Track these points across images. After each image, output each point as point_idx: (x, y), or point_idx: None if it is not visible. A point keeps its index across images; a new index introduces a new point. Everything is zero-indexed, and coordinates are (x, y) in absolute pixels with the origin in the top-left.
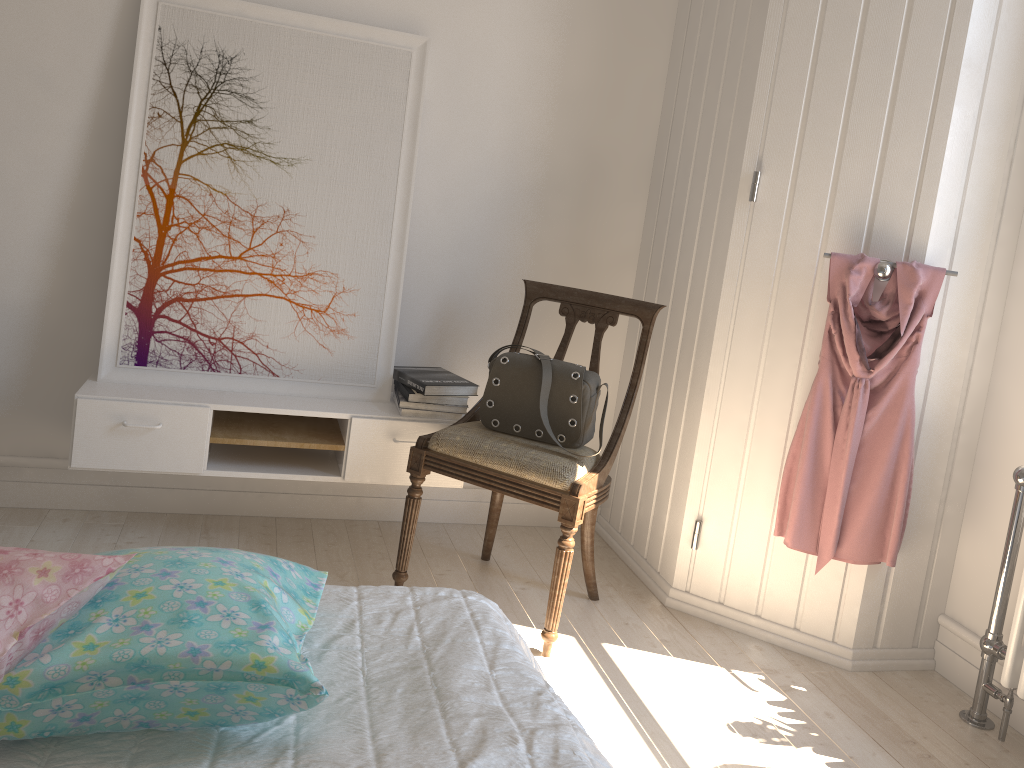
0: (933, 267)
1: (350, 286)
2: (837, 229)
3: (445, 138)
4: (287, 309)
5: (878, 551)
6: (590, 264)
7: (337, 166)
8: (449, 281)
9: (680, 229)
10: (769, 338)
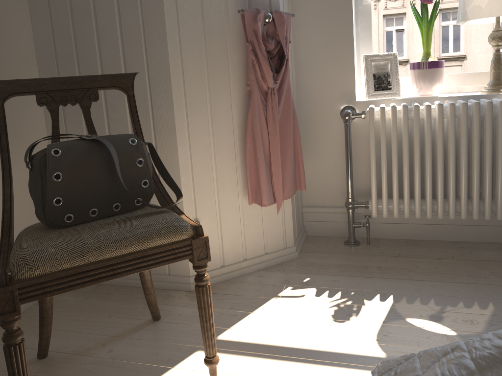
0: (286, 12)
1: None
2: None
3: None
4: None
5: (295, 186)
6: (3, 66)
7: None
8: None
9: (91, 19)
10: (208, 80)
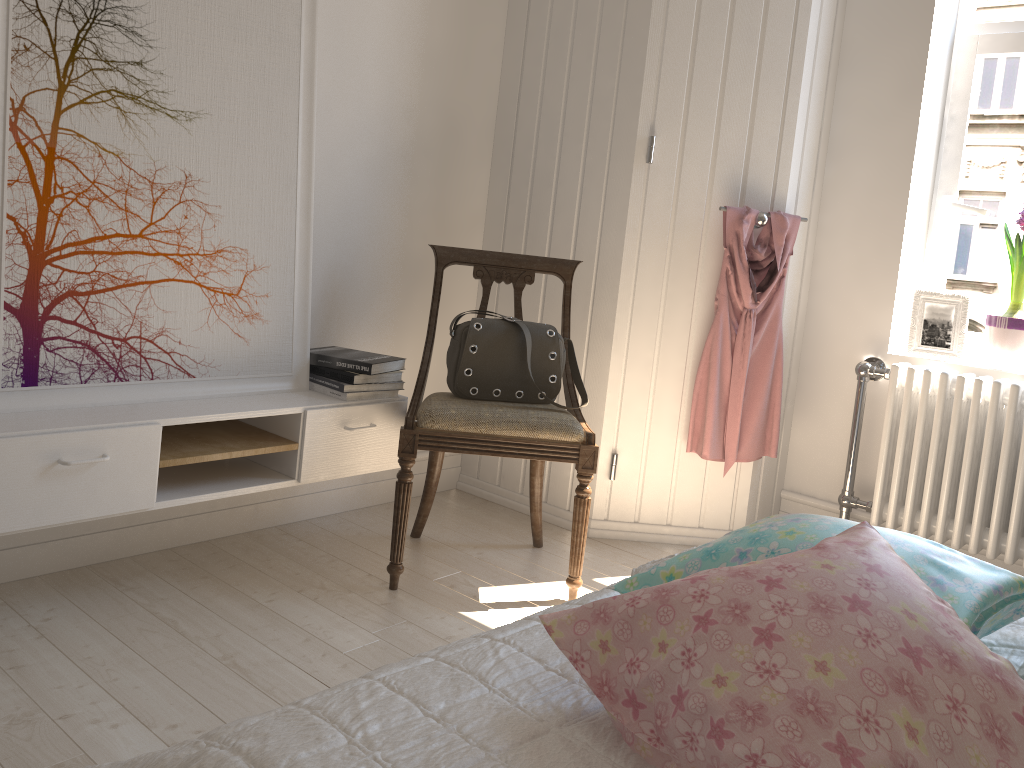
0: (793, 215)
1: (260, 263)
2: (719, 186)
3: (329, 94)
4: (198, 295)
5: (762, 448)
6: (450, 227)
7: (238, 122)
8: (334, 251)
9: (551, 189)
10: (667, 283)
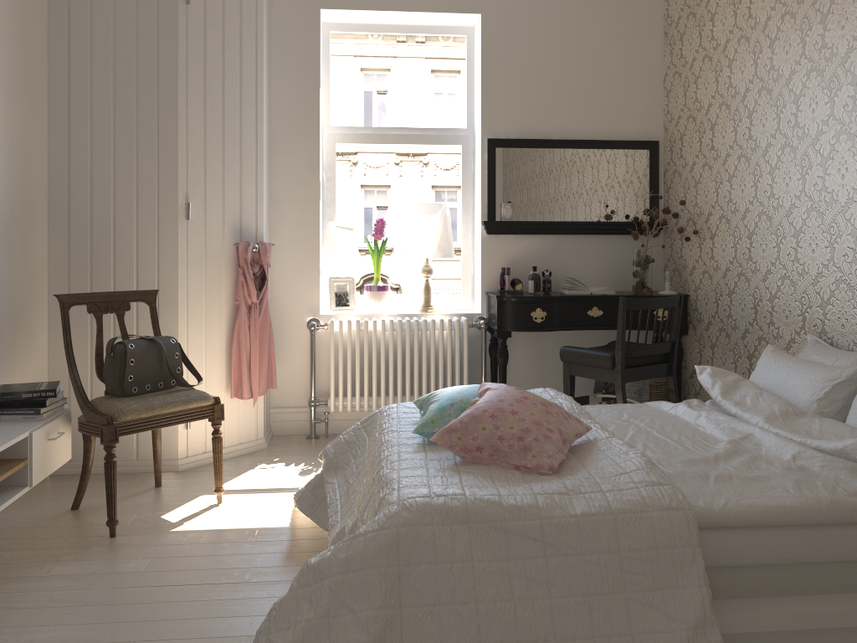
0: (268, 243)
1: None
2: (228, 230)
3: None
4: None
5: (268, 384)
6: (32, 276)
7: None
8: None
9: (110, 241)
10: (206, 295)
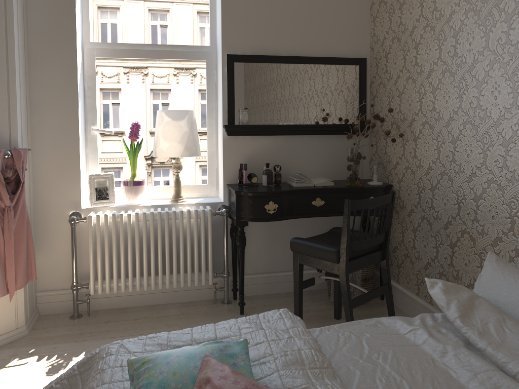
0: (23, 148)
1: None
2: None
3: None
4: None
5: (27, 277)
6: None
7: None
8: None
9: None
10: None
